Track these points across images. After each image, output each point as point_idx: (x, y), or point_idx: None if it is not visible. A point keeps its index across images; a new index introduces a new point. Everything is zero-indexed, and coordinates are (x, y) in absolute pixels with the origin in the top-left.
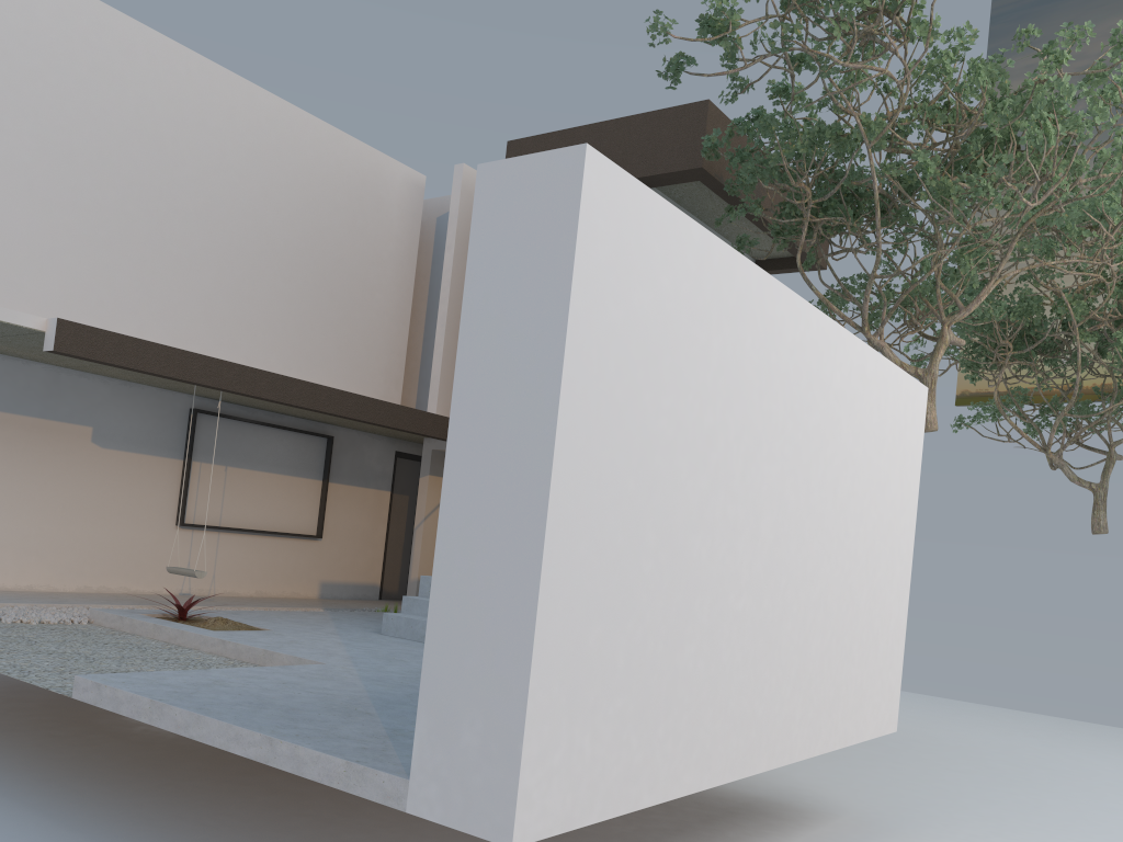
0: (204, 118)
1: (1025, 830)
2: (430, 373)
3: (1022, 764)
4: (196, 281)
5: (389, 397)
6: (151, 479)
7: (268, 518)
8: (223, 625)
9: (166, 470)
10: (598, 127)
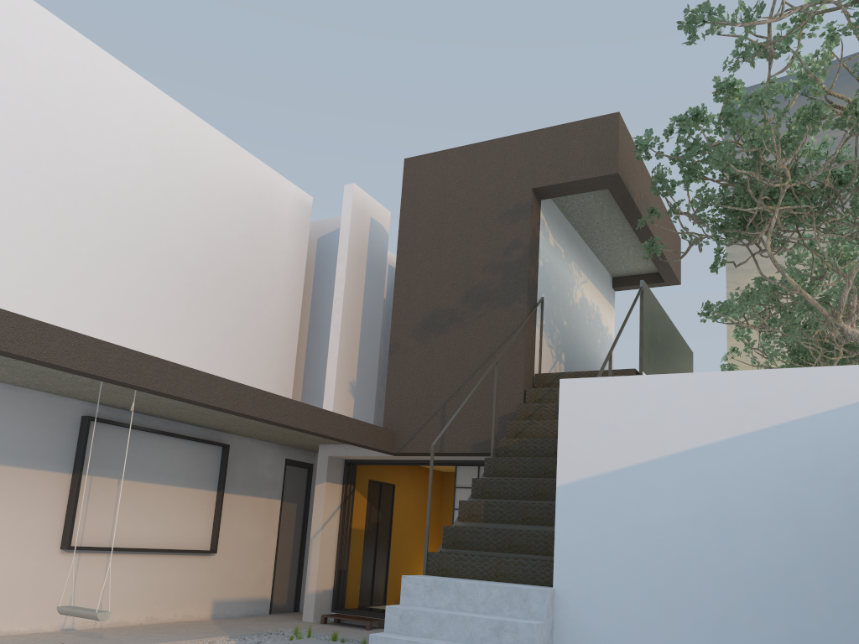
0: (109, 115)
1: None
2: (314, 382)
3: None
4: (94, 279)
5: None
6: (35, 497)
7: (161, 534)
8: None
9: (52, 486)
10: (501, 142)
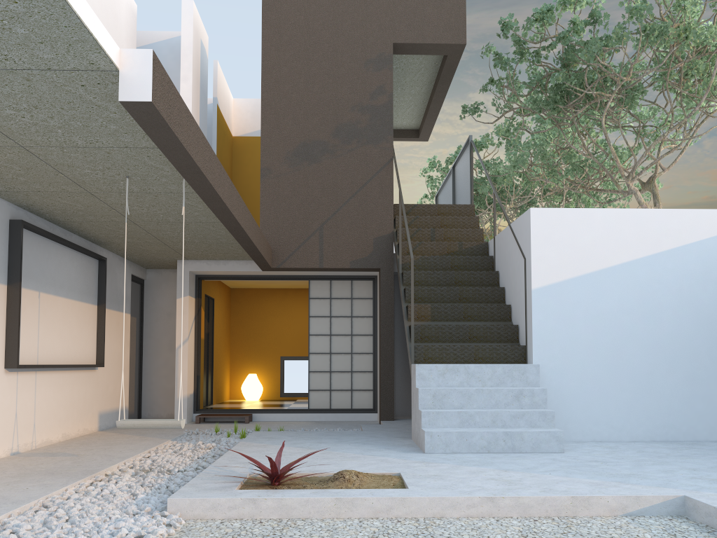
0: None
1: None
2: None
3: None
4: None
5: None
6: None
7: (68, 349)
8: (369, 479)
9: None
10: None
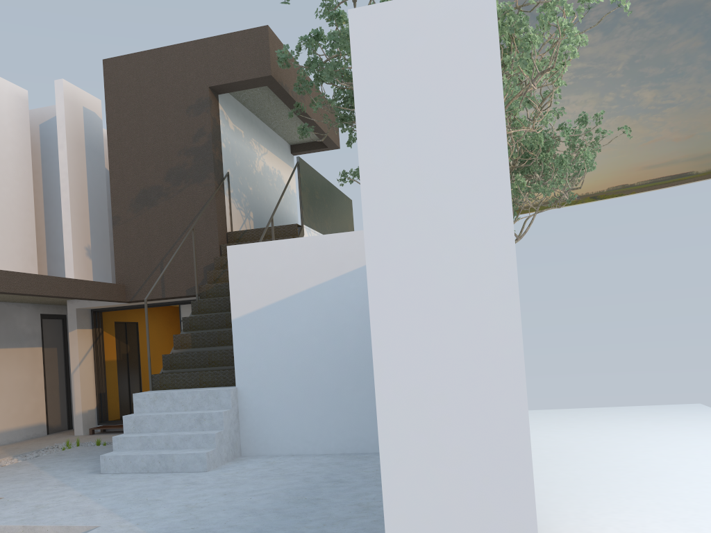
0: None
1: (594, 499)
2: (56, 248)
3: (532, 449)
4: None
5: (28, 271)
6: None
7: None
8: None
9: None
10: (181, 47)
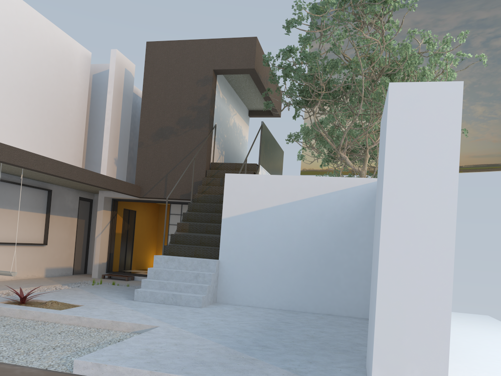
0: None
1: None
2: (92, 156)
3: None
4: None
5: None
6: None
7: (19, 235)
8: (57, 305)
9: None
10: (198, 42)
